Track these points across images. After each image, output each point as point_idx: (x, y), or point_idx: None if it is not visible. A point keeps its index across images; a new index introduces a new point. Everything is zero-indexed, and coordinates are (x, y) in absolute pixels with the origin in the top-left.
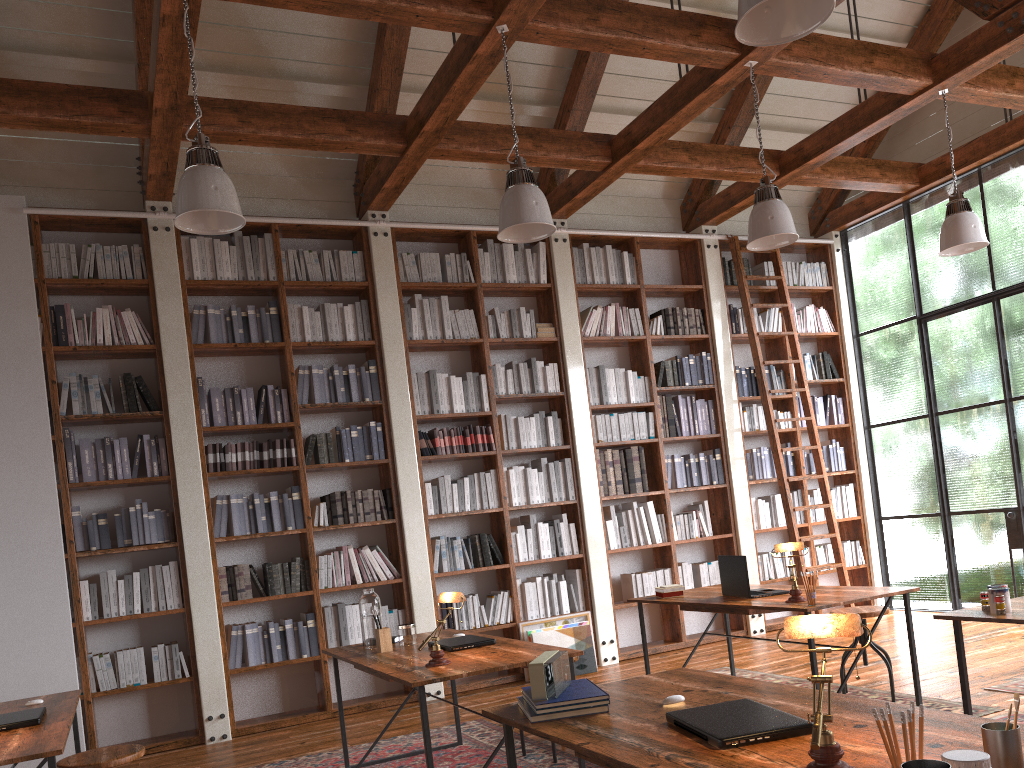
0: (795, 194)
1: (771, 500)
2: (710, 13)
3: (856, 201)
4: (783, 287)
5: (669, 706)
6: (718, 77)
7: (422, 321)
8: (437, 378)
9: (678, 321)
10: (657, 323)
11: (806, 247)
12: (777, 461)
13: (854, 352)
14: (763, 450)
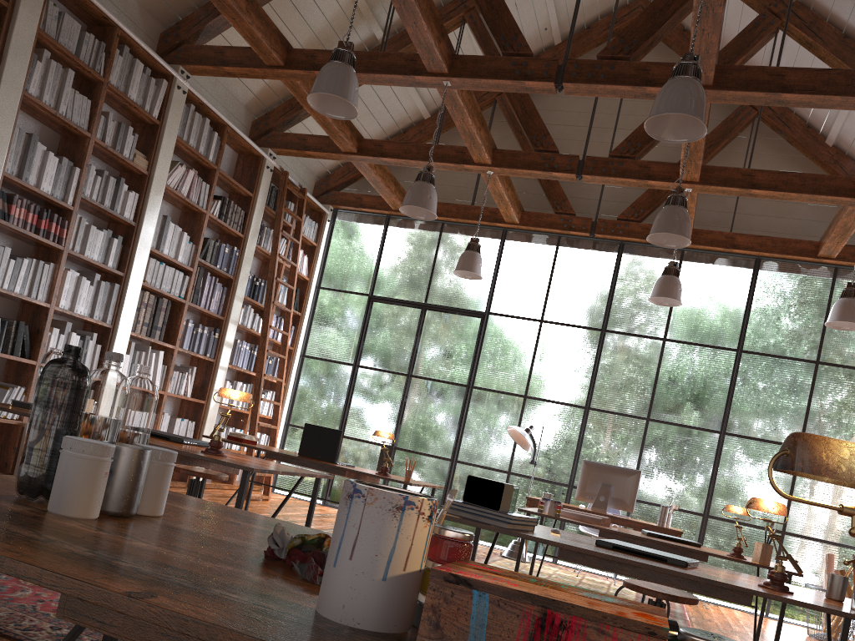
0: (317, 164)
1: (234, 385)
2: (366, 7)
3: (357, 195)
4: (300, 228)
5: (560, 535)
6: (421, 75)
7: (42, 80)
8: (36, 146)
9: (229, 213)
10: (216, 205)
11: (311, 206)
12: (261, 357)
13: (313, 298)
14: (244, 344)
